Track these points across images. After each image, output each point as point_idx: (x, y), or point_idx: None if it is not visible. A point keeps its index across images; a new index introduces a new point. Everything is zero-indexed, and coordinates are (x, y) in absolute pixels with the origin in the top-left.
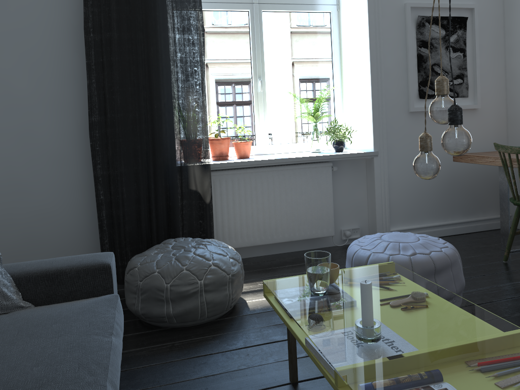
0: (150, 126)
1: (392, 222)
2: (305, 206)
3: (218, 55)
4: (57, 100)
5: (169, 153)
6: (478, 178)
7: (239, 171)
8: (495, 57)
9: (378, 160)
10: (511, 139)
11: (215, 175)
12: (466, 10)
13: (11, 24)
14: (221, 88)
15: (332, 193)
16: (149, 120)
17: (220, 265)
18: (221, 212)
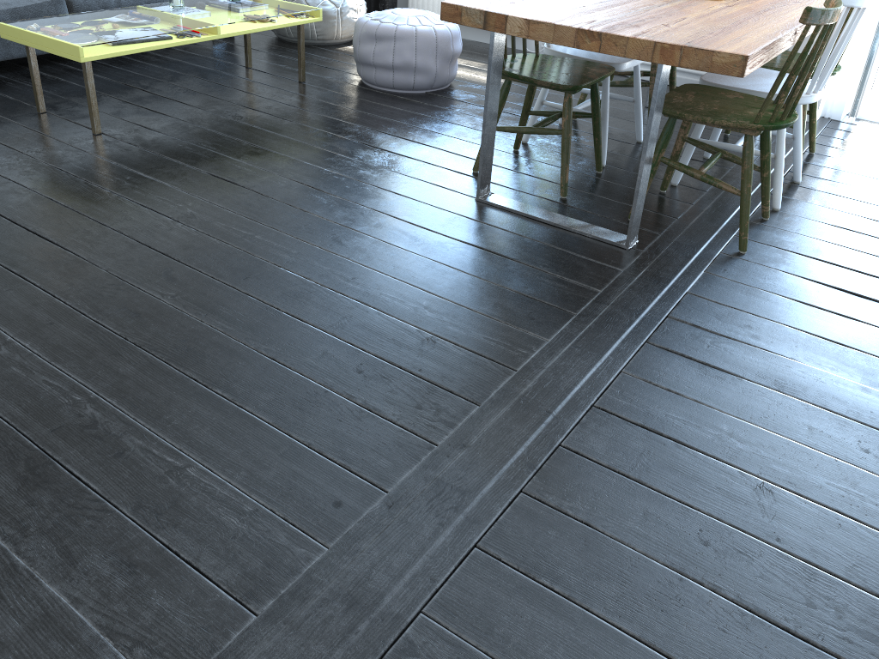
0: None
1: None
2: None
3: None
4: None
5: None
6: None
7: None
8: None
9: None
10: None
11: None
12: None
13: None
14: None
15: None
16: None
17: None
18: None
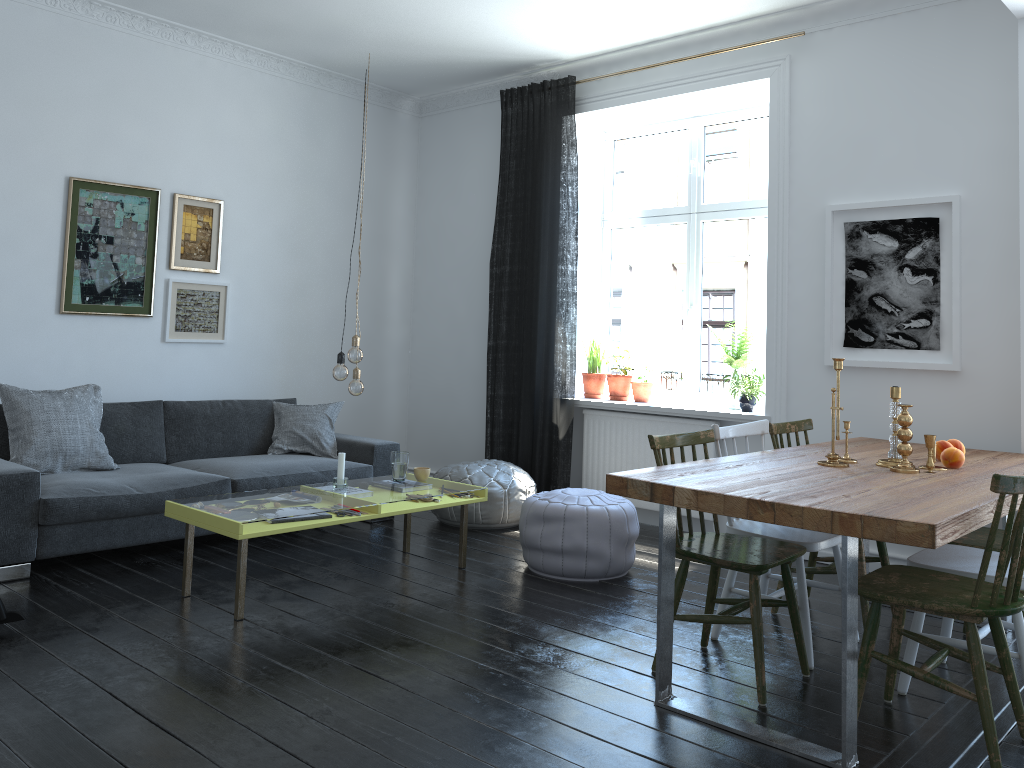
0: (524, 354)
1: None
2: None
3: (650, 278)
4: (480, 324)
5: (535, 382)
6: None
7: (611, 414)
8: (1005, 282)
9: None
10: None
11: (589, 414)
12: (943, 205)
13: (460, 260)
14: (651, 317)
15: None
16: (524, 348)
17: (473, 480)
18: (592, 456)
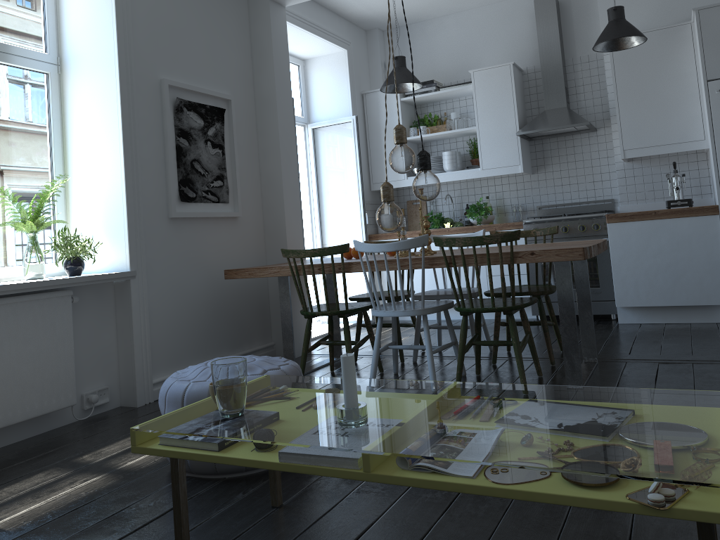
0: None
1: (154, 370)
2: (33, 362)
3: None
4: None
5: None
6: (243, 301)
7: None
8: (251, 159)
9: (136, 283)
10: (271, 254)
11: None
12: (223, 101)
13: None
14: None
15: (73, 338)
16: None
17: None
18: None
